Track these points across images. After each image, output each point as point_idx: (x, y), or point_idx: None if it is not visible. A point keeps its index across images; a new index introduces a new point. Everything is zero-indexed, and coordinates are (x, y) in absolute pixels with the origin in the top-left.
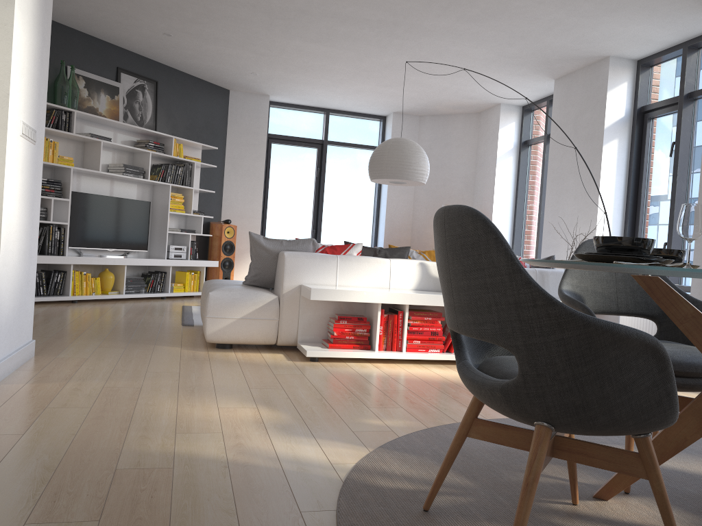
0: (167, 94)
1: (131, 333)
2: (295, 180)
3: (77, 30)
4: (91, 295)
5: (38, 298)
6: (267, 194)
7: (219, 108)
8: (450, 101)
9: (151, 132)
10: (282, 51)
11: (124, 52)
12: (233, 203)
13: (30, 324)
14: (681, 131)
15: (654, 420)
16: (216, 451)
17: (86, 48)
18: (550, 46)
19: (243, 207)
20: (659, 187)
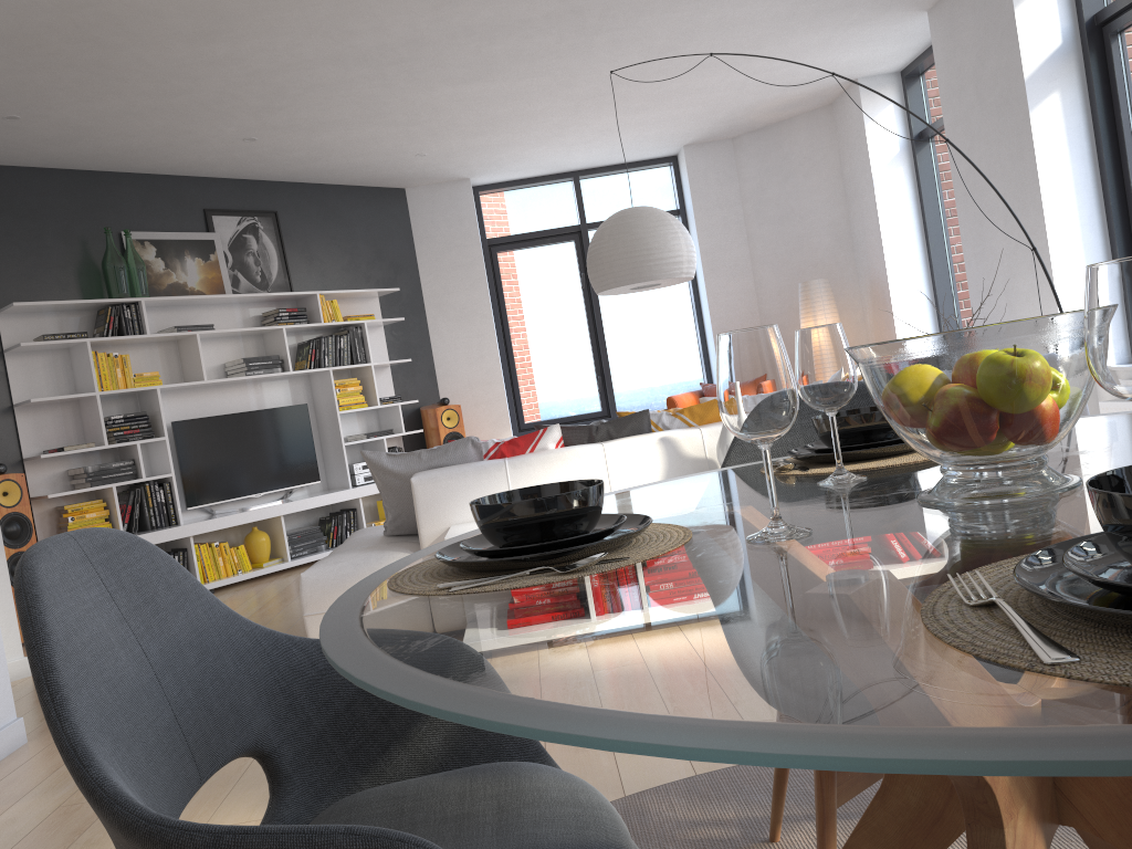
0: (298, 227)
1: None
2: (549, 303)
3: (125, 172)
4: (234, 576)
5: None
6: (508, 338)
7: (393, 223)
8: (767, 101)
9: (278, 296)
10: (433, 109)
11: (209, 182)
12: (453, 368)
13: (2, 696)
14: None
15: None
16: None
17: (145, 195)
18: None
19: (469, 370)
20: None
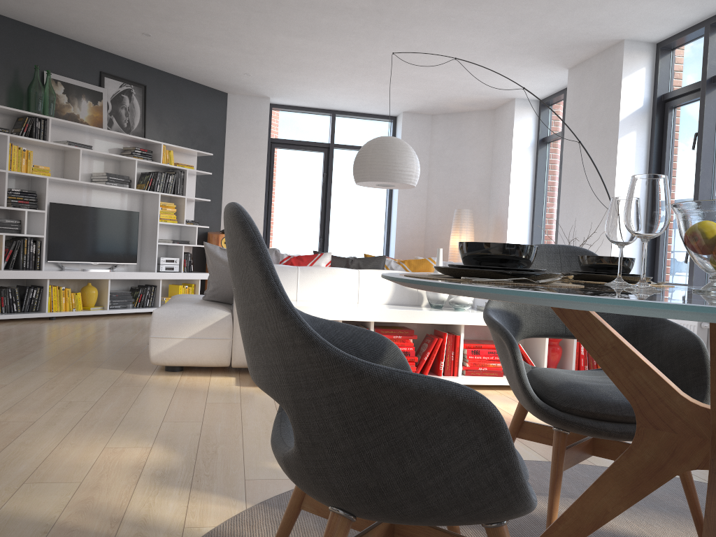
0: (157, 99)
1: (84, 353)
2: (300, 186)
3: (55, 33)
4: (70, 311)
5: (10, 315)
6: (270, 202)
7: (215, 112)
8: (461, 98)
9: (137, 139)
10: (268, 48)
11: (108, 55)
12: None
13: None
14: (704, 120)
15: (493, 509)
16: (52, 509)
17: (64, 52)
18: (556, 31)
19: None
20: (682, 184)
